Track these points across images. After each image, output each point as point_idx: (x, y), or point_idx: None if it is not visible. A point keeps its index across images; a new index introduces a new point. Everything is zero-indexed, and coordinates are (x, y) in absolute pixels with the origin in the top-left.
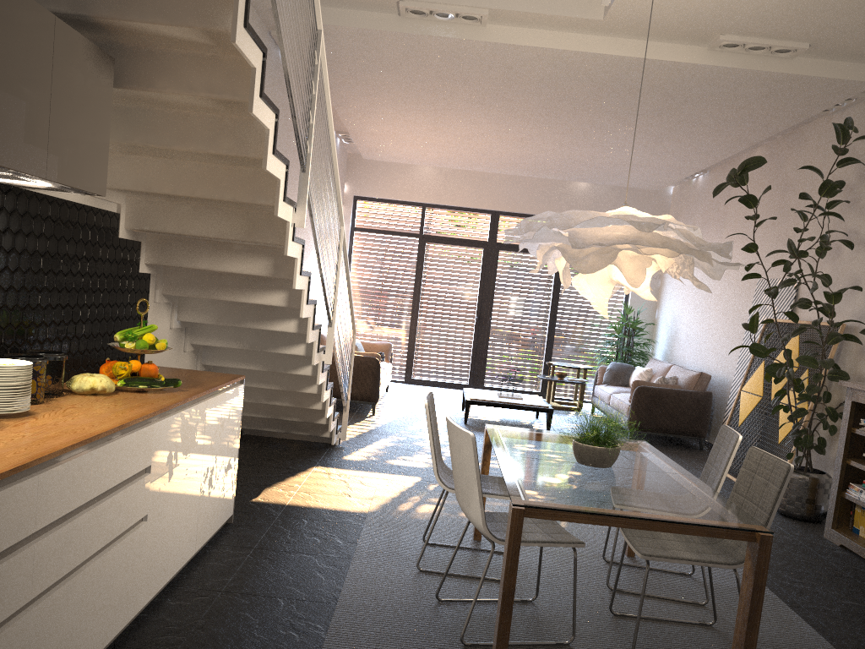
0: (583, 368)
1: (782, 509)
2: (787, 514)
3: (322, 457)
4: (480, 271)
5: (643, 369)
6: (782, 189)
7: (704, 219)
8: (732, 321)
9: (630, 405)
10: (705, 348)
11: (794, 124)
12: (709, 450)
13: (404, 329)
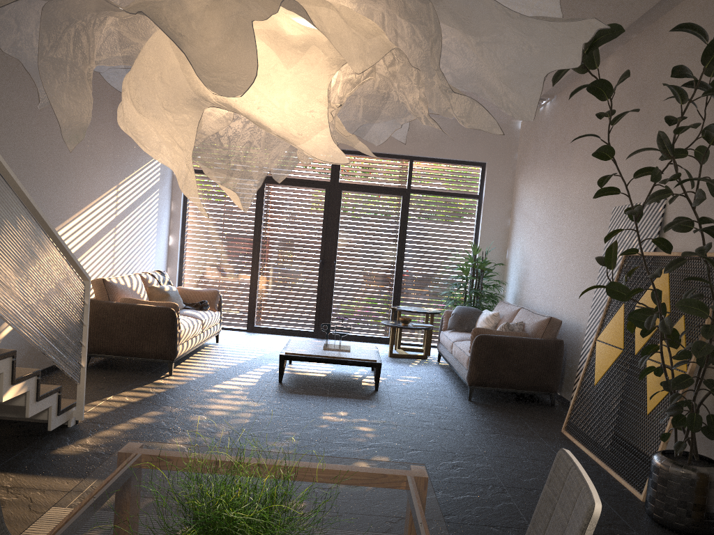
0: (429, 312)
1: (658, 516)
2: (666, 524)
3: (21, 452)
4: (323, 213)
5: (489, 313)
6: (640, 96)
7: (553, 148)
8: (585, 258)
9: (470, 356)
10: (556, 289)
11: (656, 3)
12: (561, 407)
13: (245, 274)
